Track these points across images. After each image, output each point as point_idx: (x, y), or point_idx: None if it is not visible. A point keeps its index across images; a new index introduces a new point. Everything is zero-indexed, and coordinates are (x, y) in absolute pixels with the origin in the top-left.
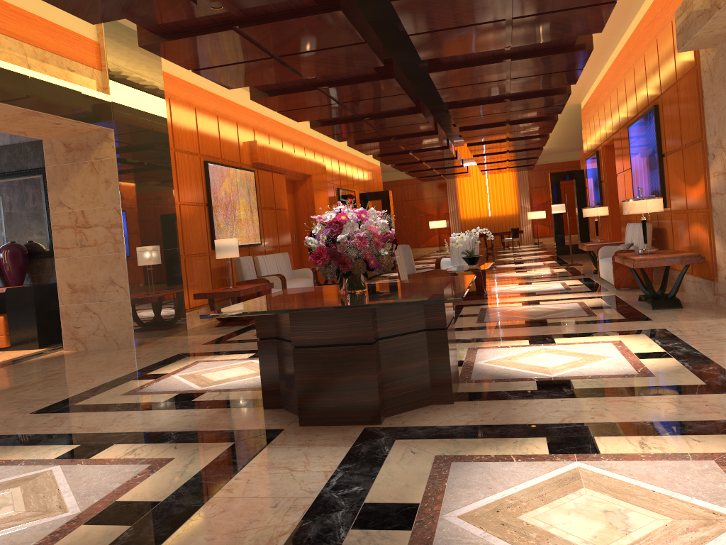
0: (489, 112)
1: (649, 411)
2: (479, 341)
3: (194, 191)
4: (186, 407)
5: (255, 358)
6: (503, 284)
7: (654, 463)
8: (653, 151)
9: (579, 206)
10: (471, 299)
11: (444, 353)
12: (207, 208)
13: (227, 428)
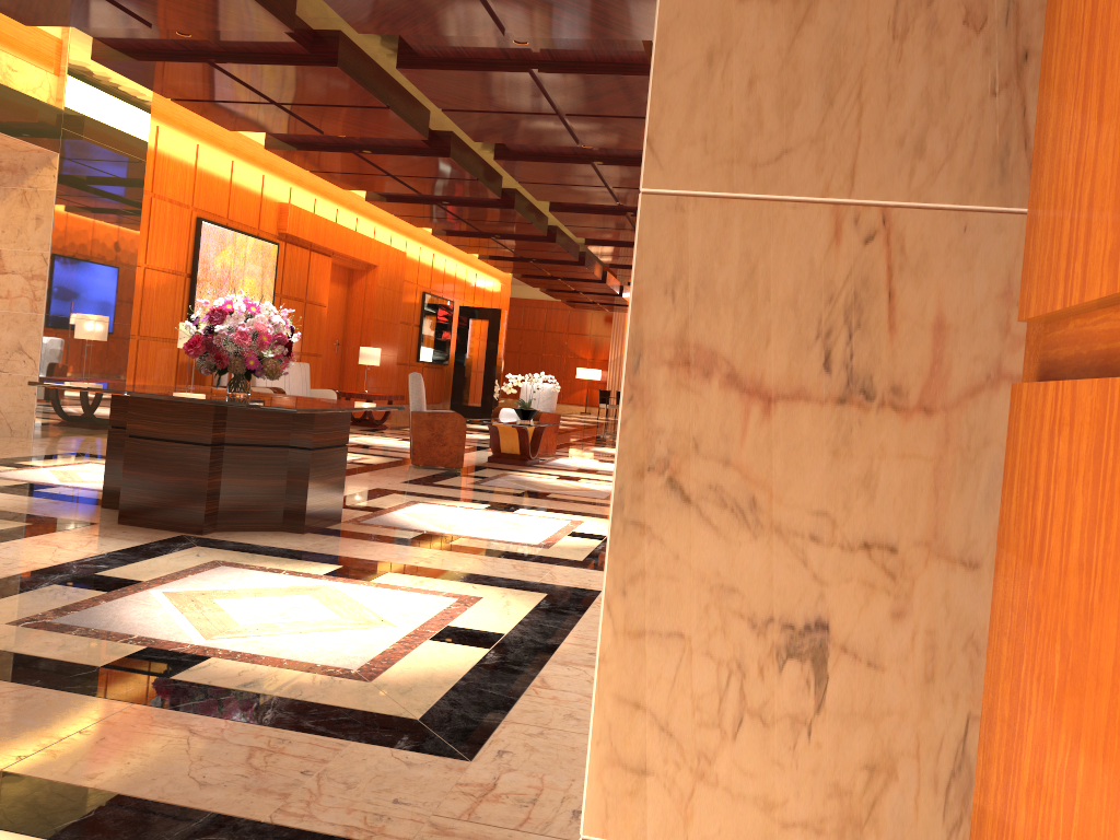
0: (610, 225)
1: (479, 567)
2: (435, 498)
3: (173, 254)
4: (20, 494)
5: None
6: (579, 458)
7: (403, 592)
8: None
9: None
10: (509, 464)
11: (304, 476)
12: (189, 281)
13: (40, 514)
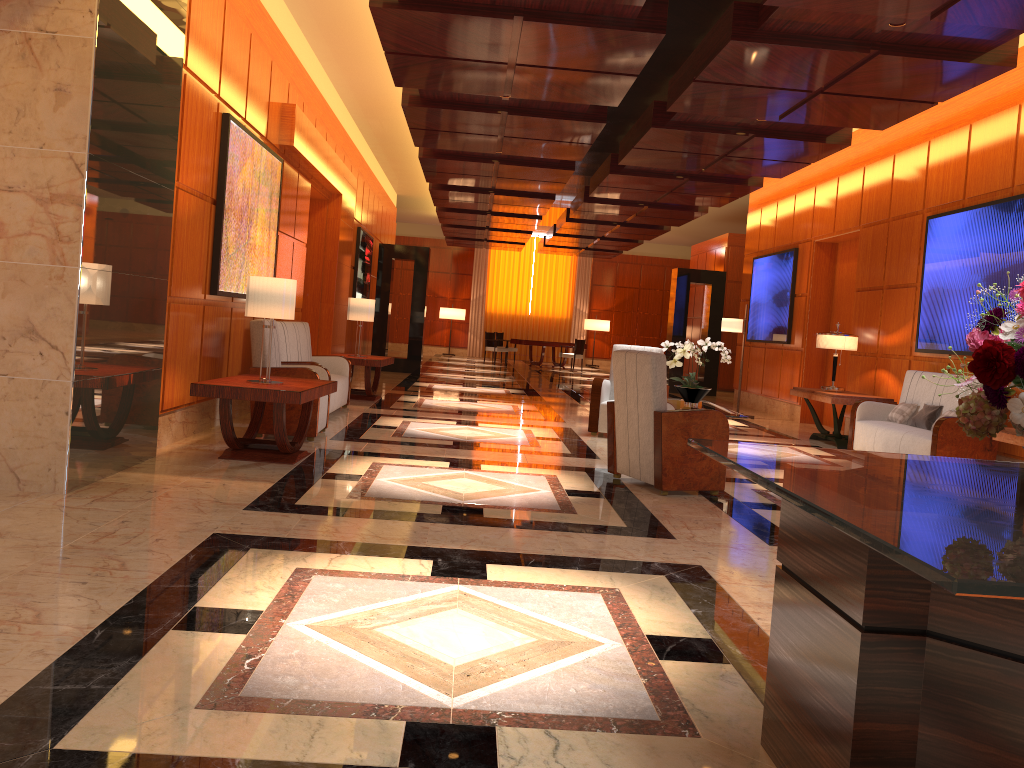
0: (698, 149)
1: None
2: None
3: (202, 168)
4: None
5: (458, 580)
6: None
7: None
8: (1020, 263)
9: (711, 324)
10: None
11: None
12: (214, 210)
13: None
